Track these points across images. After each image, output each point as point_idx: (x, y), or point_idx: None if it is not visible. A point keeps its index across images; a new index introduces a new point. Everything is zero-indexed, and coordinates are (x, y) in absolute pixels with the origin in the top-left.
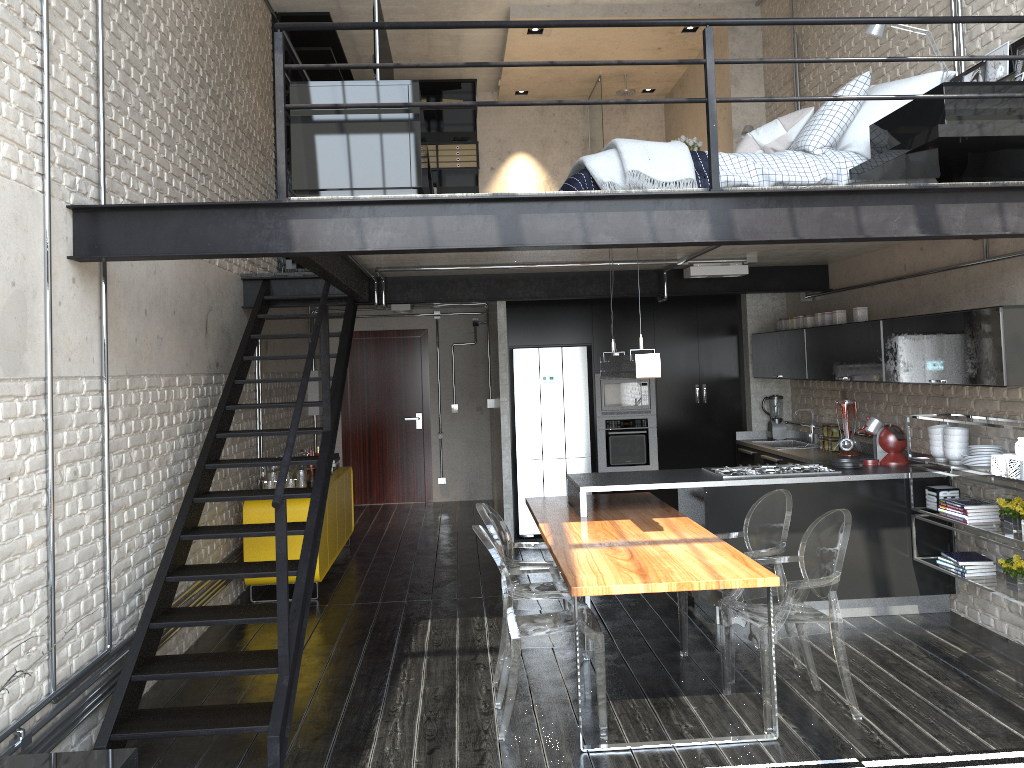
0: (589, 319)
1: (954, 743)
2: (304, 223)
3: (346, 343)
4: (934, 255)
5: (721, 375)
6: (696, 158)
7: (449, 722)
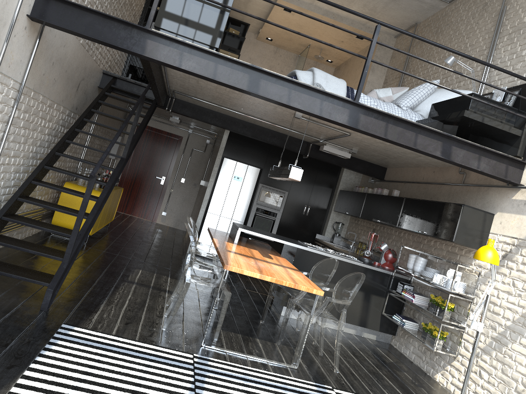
0: (266, 156)
1: None
2: (154, 44)
3: (146, 121)
4: (439, 176)
5: (319, 205)
6: (348, 90)
7: (139, 314)
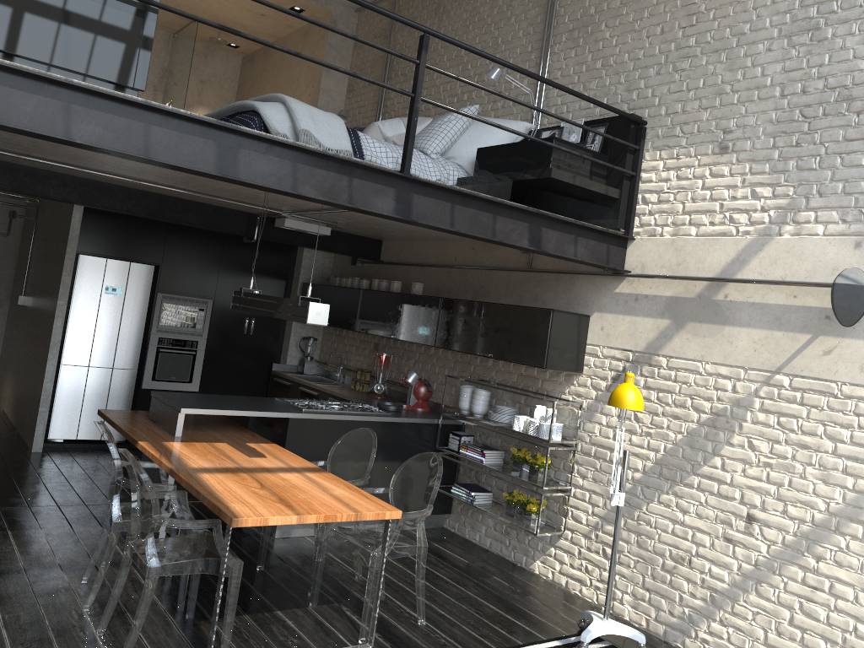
0: (163, 241)
1: (494, 640)
2: None
3: None
4: (484, 256)
5: None
6: (349, 134)
7: None
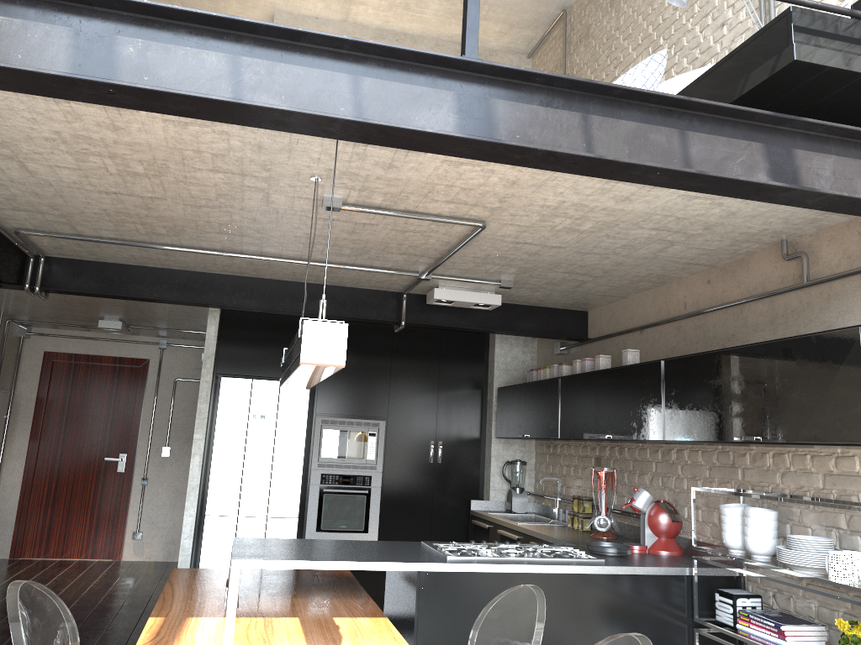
0: None
1: None
2: None
3: None
4: (726, 287)
5: (460, 432)
6: None
7: None
